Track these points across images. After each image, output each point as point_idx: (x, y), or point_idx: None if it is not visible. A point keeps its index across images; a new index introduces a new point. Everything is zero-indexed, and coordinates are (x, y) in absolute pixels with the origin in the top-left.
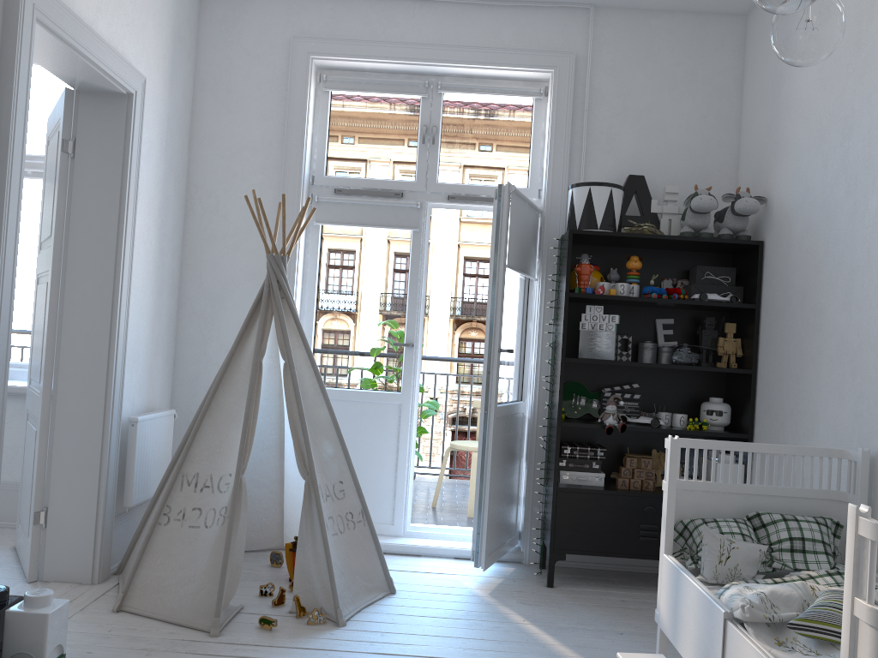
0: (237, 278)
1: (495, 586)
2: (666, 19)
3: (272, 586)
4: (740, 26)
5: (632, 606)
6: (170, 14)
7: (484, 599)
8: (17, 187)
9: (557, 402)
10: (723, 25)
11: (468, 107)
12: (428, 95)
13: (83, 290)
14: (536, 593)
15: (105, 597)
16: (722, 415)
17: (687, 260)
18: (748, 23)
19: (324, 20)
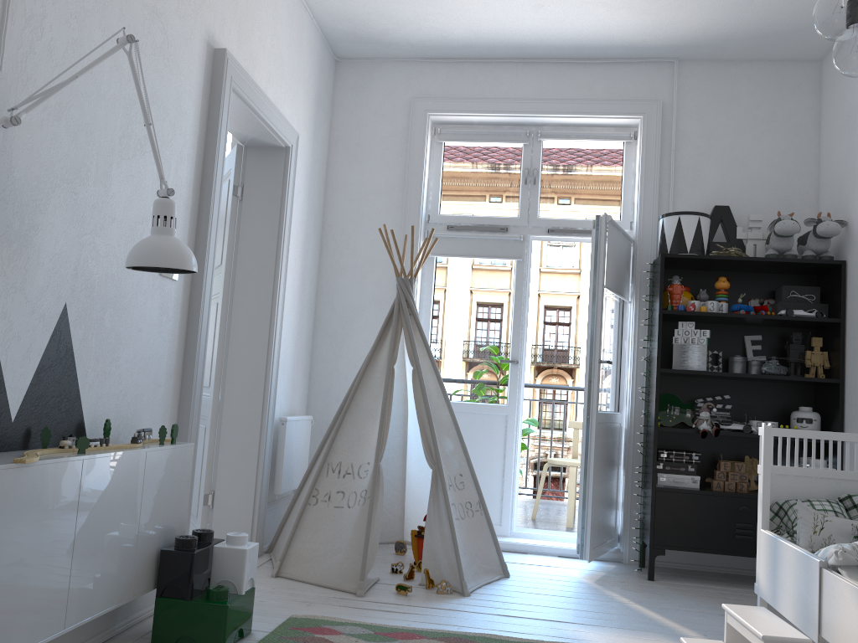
0: (364, 303)
1: (599, 577)
2: (745, 67)
3: (401, 564)
4: (815, 70)
5: (730, 597)
6: (314, 82)
7: (590, 585)
8: (216, 217)
9: (654, 409)
10: (799, 70)
11: (565, 152)
12: (529, 142)
13: (247, 308)
14: (638, 583)
15: (263, 567)
16: (812, 422)
17: (772, 281)
18: (822, 67)
19: (439, 82)
